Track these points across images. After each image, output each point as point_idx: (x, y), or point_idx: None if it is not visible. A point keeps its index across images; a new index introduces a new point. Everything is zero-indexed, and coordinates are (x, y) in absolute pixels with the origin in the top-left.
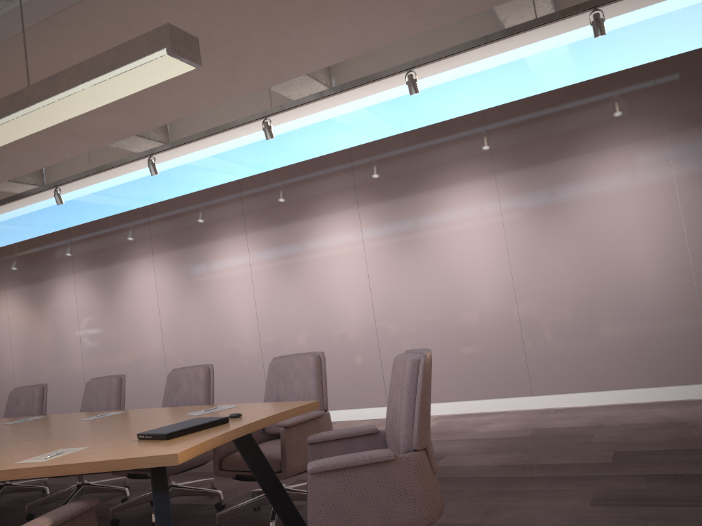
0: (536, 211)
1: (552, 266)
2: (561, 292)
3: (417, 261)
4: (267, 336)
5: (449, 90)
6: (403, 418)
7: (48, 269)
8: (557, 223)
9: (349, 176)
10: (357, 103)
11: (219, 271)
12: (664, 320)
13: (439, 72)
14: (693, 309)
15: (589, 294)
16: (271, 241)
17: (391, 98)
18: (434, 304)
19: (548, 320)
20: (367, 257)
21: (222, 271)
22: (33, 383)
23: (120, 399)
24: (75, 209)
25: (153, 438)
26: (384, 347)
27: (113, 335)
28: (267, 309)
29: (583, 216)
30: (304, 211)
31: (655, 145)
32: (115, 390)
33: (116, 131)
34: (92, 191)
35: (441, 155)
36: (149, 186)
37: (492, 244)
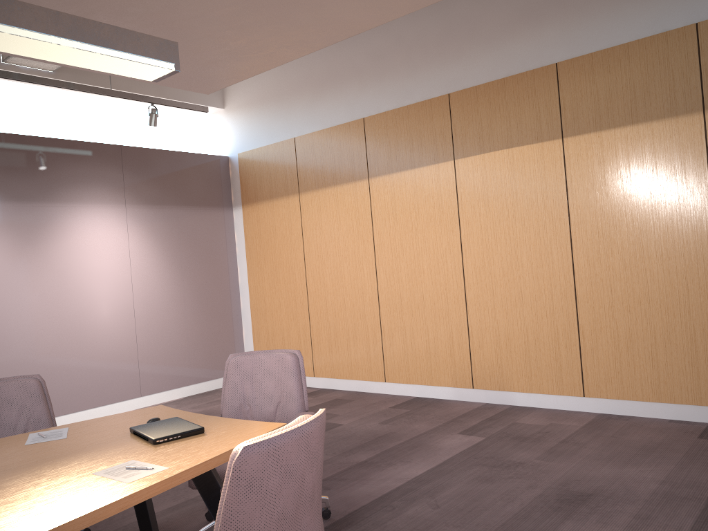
0: (16, 246)
1: (27, 301)
2: (33, 326)
3: None
4: None
5: None
6: (297, 392)
7: None
8: (35, 260)
9: None
10: None
11: None
12: (113, 350)
13: None
14: (133, 341)
15: (58, 328)
16: None
17: None
18: None
19: (17, 353)
20: None
21: None
22: None
23: None
24: None
25: (184, 436)
26: None
27: None
28: None
29: (59, 257)
30: None
31: (118, 210)
32: None
33: None
34: None
35: None
36: None
37: None
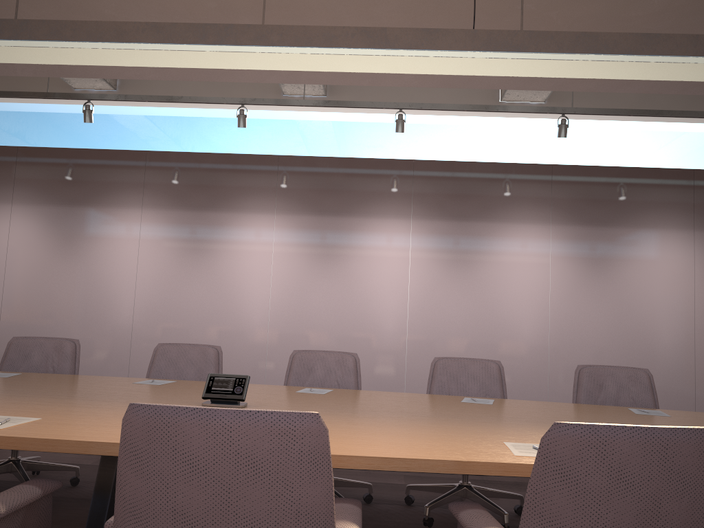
0: None
1: None
2: None
3: (604, 291)
4: (416, 334)
5: (644, 140)
6: None
7: (98, 193)
8: None
9: (546, 191)
10: (548, 121)
11: (367, 252)
12: None
13: (638, 121)
14: None
15: None
16: (441, 234)
17: (584, 128)
18: (614, 335)
19: None
20: (551, 275)
21: (371, 253)
22: (36, 335)
23: (502, 389)
24: (141, 129)
25: None
26: (555, 368)
27: (192, 296)
28: (423, 306)
29: None
30: (487, 213)
31: None
32: (498, 378)
33: (465, 79)
34: (176, 115)
35: (646, 198)
36: (265, 132)
37: (681, 292)
